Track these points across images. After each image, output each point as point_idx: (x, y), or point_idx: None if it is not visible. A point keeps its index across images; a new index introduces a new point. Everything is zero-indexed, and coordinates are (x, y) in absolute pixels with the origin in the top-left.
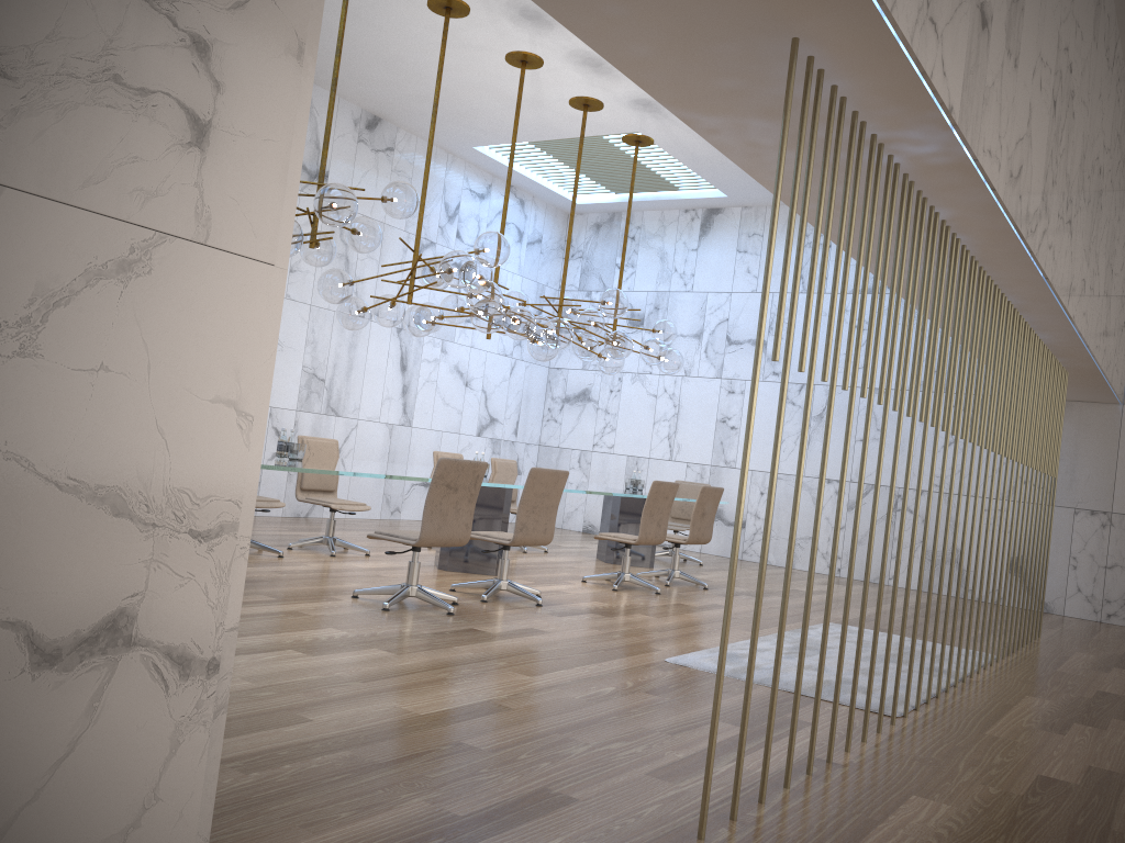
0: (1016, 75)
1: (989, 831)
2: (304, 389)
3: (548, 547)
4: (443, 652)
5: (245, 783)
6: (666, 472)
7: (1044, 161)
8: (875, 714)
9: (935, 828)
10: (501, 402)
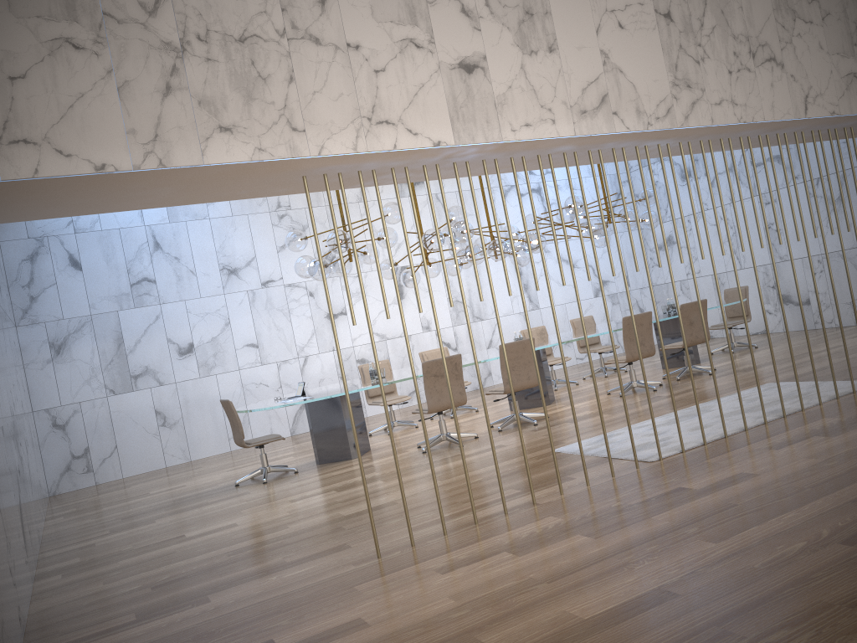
0: (557, 54)
1: (556, 531)
2: (453, 311)
3: (637, 365)
4: (414, 475)
5: (223, 560)
6: (741, 279)
7: (662, 62)
8: (640, 462)
9: (524, 534)
10: (607, 267)
